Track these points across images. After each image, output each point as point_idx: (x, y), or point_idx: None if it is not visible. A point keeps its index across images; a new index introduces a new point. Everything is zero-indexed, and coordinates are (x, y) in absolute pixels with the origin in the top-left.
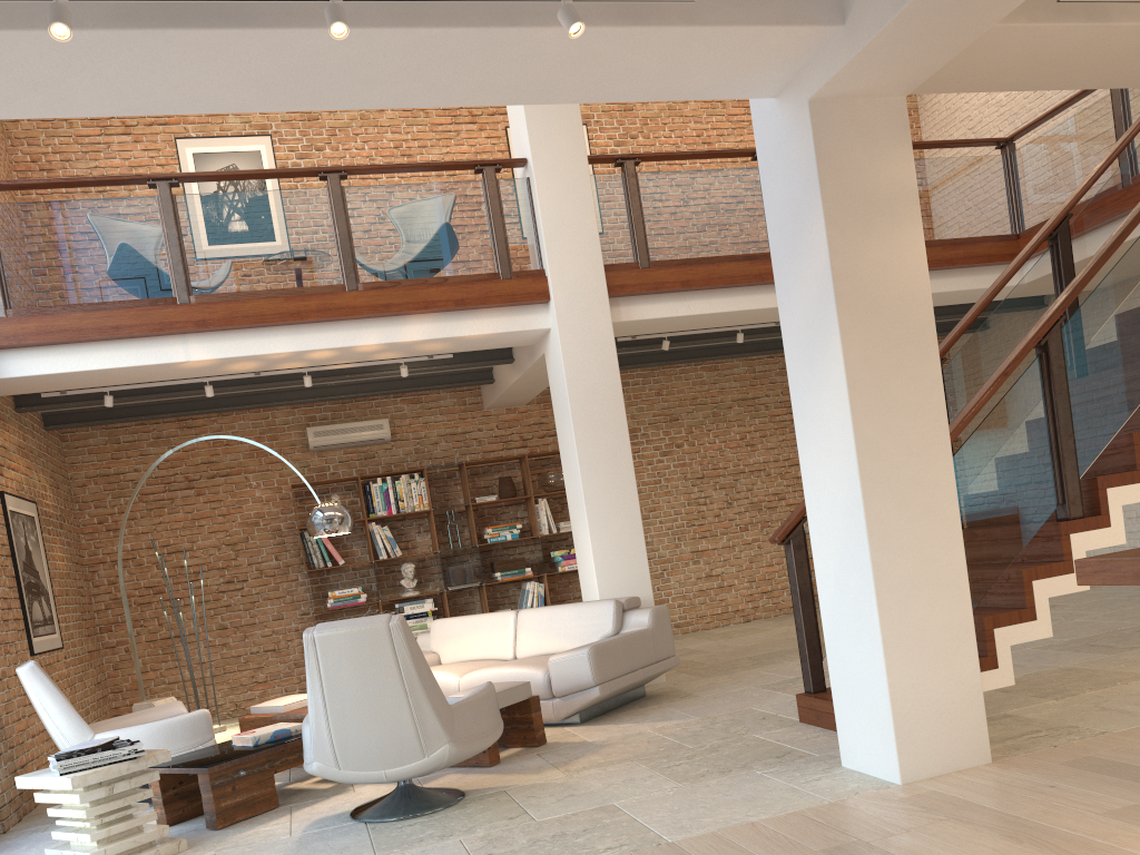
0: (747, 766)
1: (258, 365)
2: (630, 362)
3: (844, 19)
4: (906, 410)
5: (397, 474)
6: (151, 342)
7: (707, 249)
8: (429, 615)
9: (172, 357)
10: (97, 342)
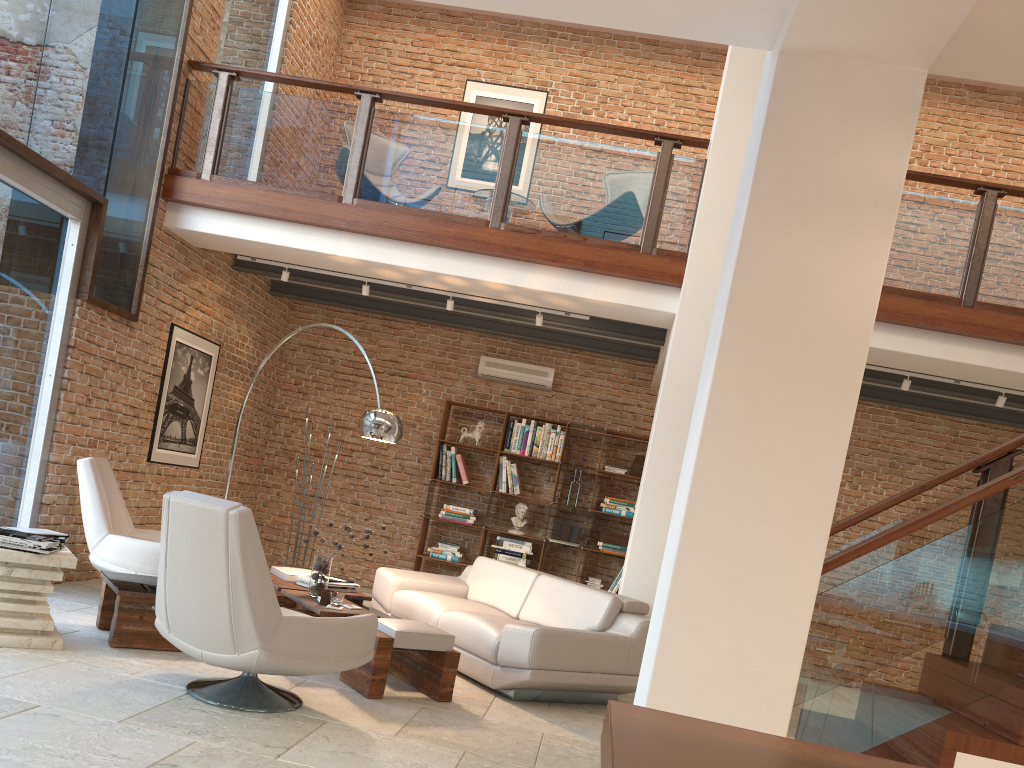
0: None
1: (402, 277)
2: None
3: None
4: (779, 464)
5: (546, 422)
6: (312, 230)
7: None
8: (522, 556)
9: (323, 248)
10: (270, 219)
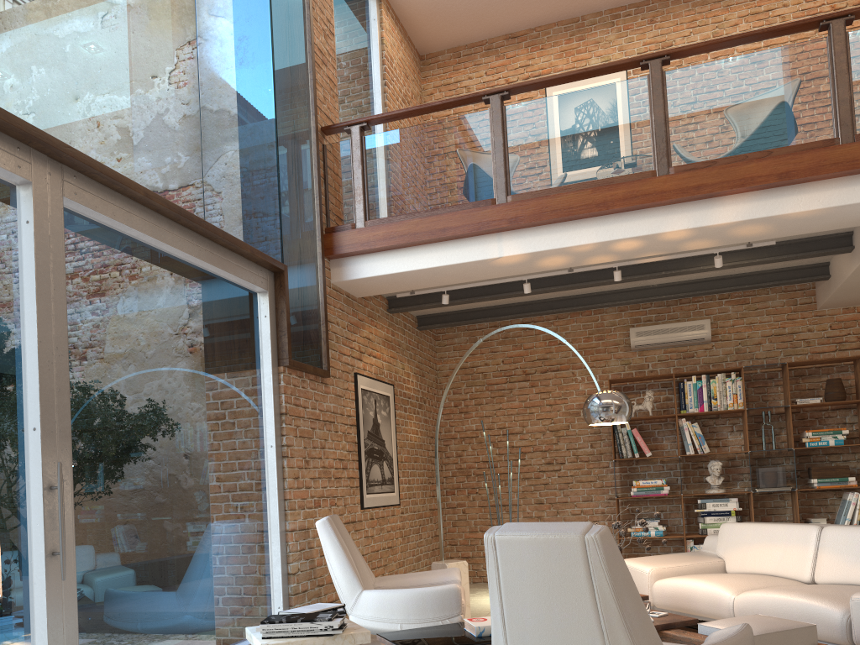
0: None
1: (568, 260)
2: None
3: None
4: None
5: (714, 373)
6: (472, 241)
7: None
8: (731, 514)
9: (487, 254)
10: (429, 244)
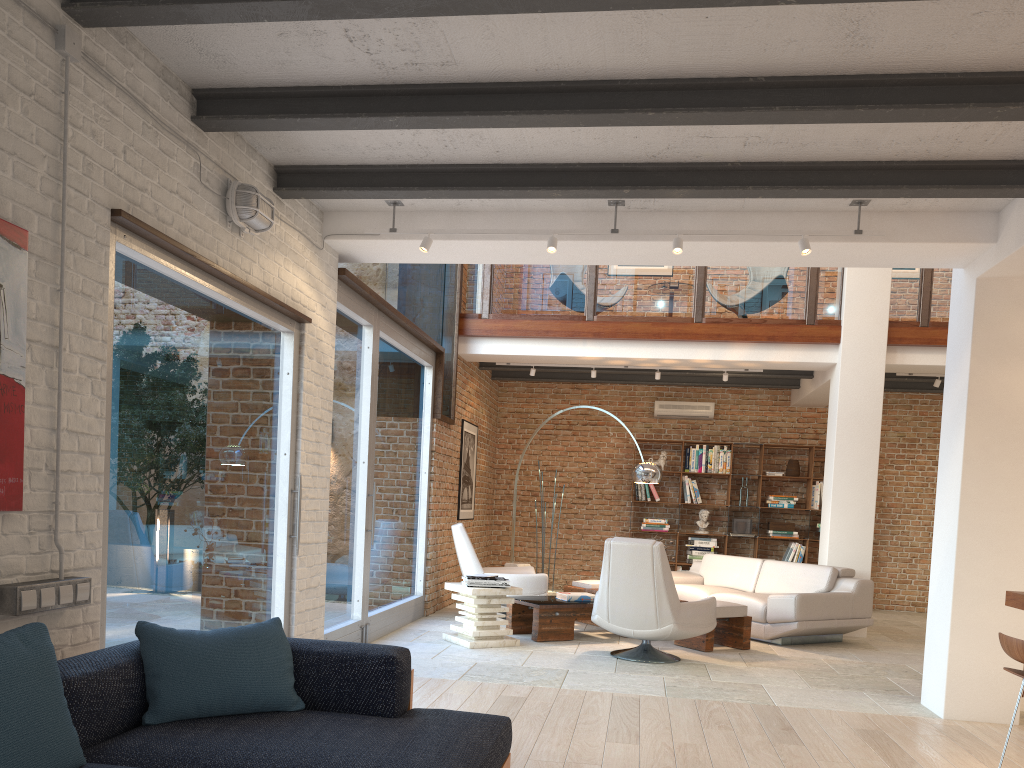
0: (861, 689)
1: (627, 362)
2: (917, 387)
3: (997, 239)
4: (1005, 482)
5: (712, 444)
6: (565, 342)
7: None
8: (711, 550)
9: (574, 353)
10: (534, 338)
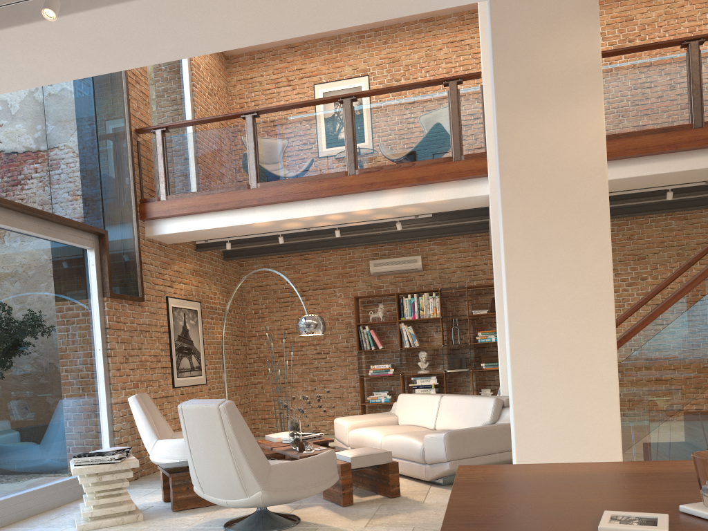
0: None
1: (301, 224)
2: None
3: None
4: (566, 276)
5: (424, 292)
6: (236, 212)
7: (627, 126)
8: (432, 387)
9: (246, 221)
10: (209, 213)
